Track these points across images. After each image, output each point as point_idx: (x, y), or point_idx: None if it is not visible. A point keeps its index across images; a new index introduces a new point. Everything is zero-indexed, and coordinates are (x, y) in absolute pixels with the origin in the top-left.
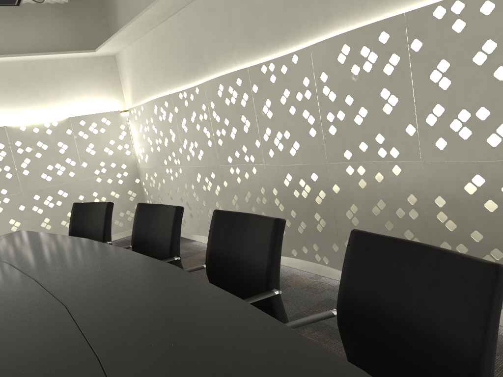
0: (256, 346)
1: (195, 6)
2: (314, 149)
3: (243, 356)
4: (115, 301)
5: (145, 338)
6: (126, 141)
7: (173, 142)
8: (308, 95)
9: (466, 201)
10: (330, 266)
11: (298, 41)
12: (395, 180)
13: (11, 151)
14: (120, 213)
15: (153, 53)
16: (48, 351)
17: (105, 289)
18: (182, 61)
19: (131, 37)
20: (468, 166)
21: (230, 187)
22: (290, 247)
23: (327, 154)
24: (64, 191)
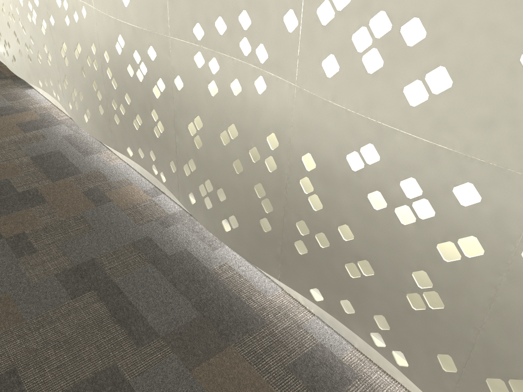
0: None
1: None
2: (153, 5)
3: None
4: None
5: None
6: None
7: None
8: None
9: (345, 178)
10: (167, 187)
11: None
12: (256, 102)
13: None
14: None
15: None
16: None
17: None
18: None
19: None
20: (361, 124)
21: (57, 28)
22: (125, 143)
23: (171, 22)
24: None
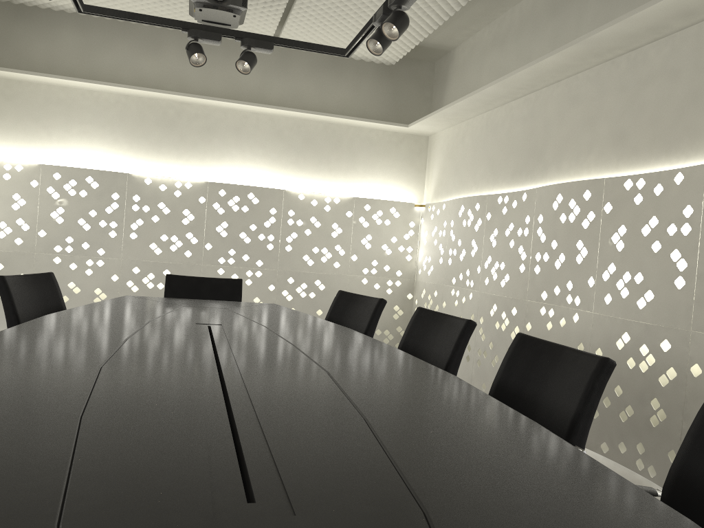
0: (552, 463)
1: (552, 90)
2: (675, 306)
3: (534, 465)
4: (383, 384)
5: (417, 420)
6: (411, 242)
7: (472, 256)
8: (686, 231)
9: None
10: (656, 482)
11: (689, 156)
12: None
13: (281, 219)
14: (376, 330)
15: (479, 141)
16: (312, 399)
17: (372, 372)
18: (515, 157)
19: (457, 117)
20: None
21: (533, 332)
22: (599, 438)
23: (695, 318)
24: (321, 282)
